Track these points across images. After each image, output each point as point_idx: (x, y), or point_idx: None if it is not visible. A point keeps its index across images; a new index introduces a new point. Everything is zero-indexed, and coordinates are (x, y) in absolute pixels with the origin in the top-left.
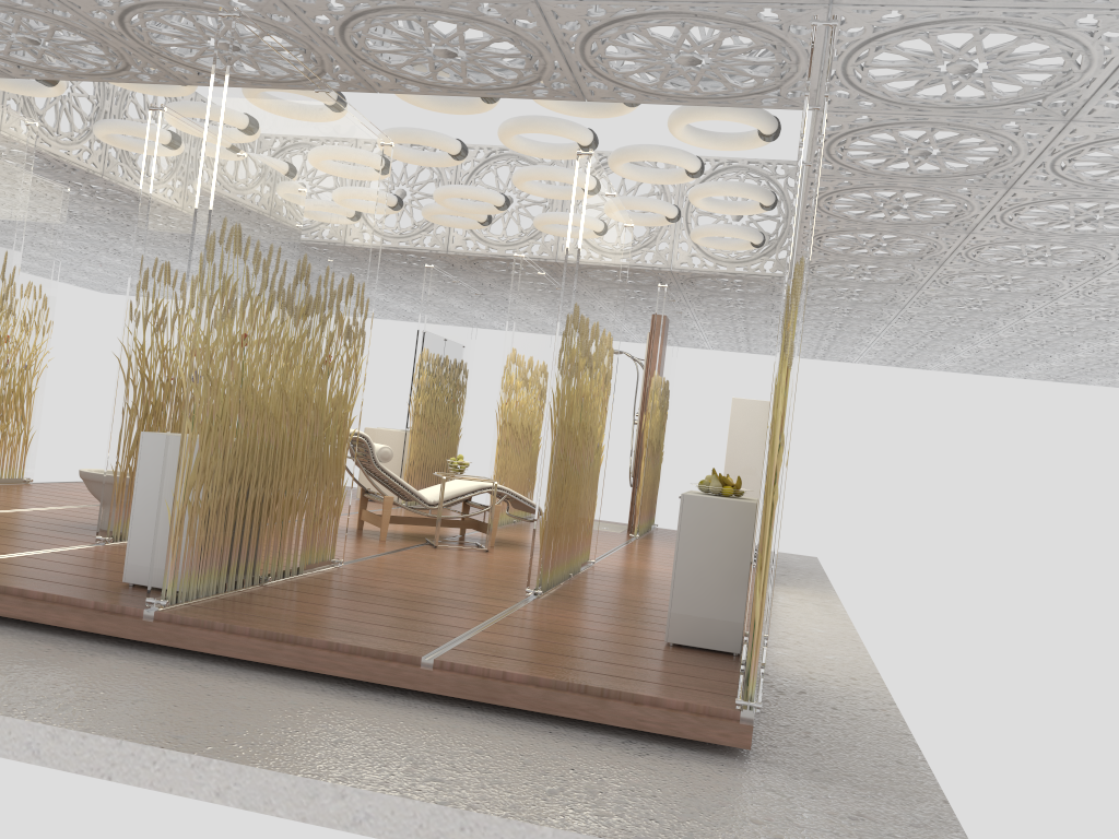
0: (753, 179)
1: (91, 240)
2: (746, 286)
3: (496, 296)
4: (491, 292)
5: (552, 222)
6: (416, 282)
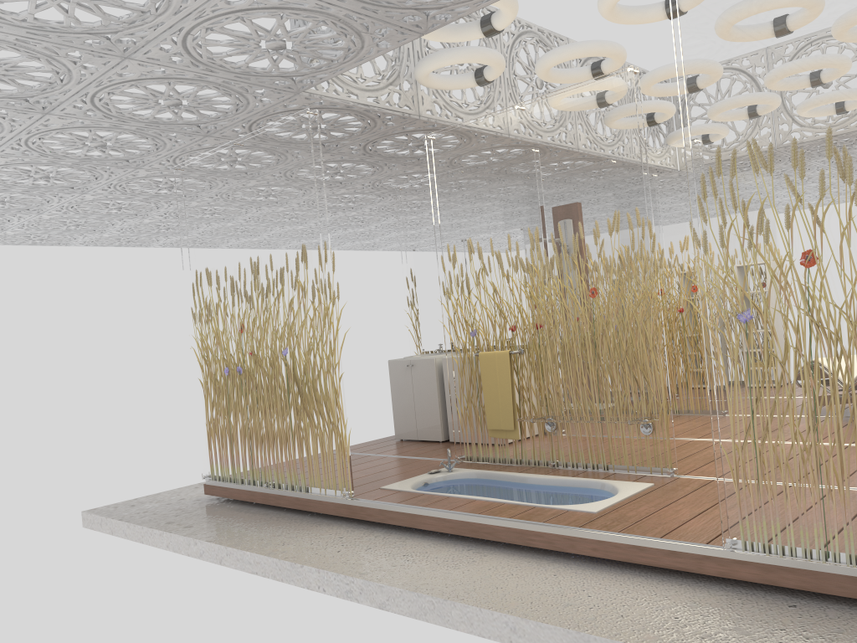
0: None
1: None
2: None
3: None
4: None
5: (664, 110)
6: None
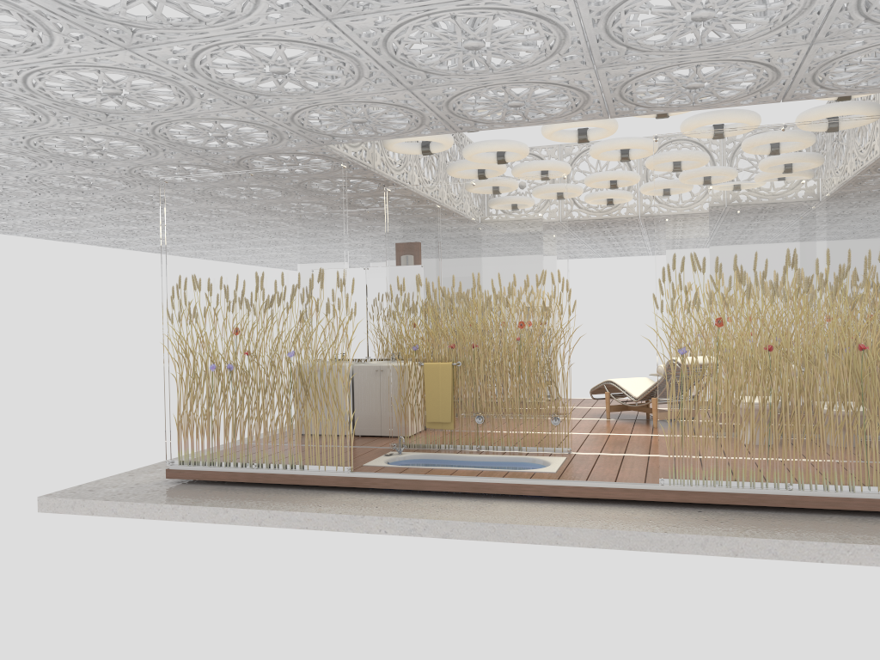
0: None
1: None
2: None
3: None
4: None
5: None
6: None
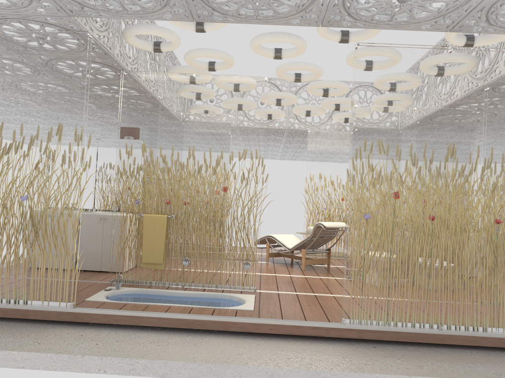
0: None
1: None
2: None
3: None
4: None
5: None
6: None
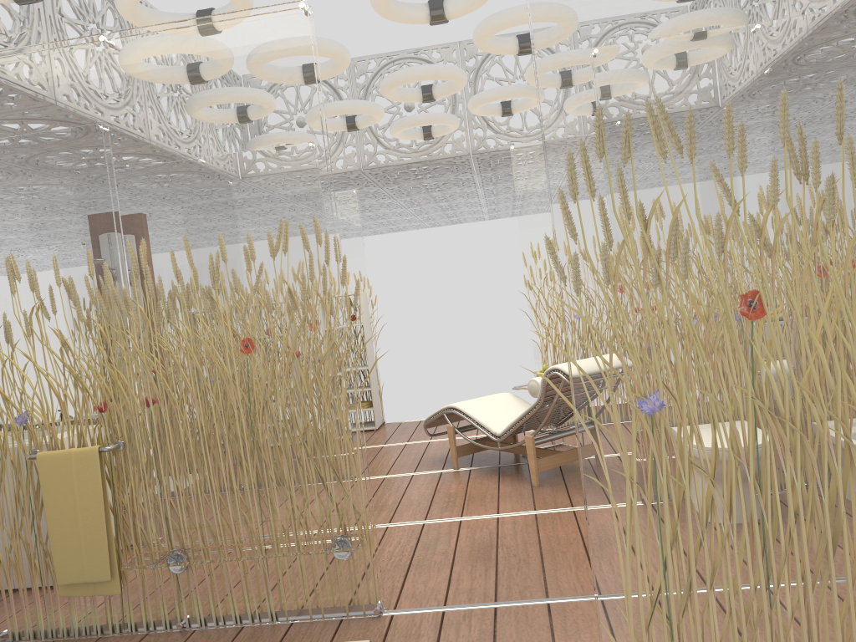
0: None
1: None
2: None
3: None
4: None
5: None
6: None
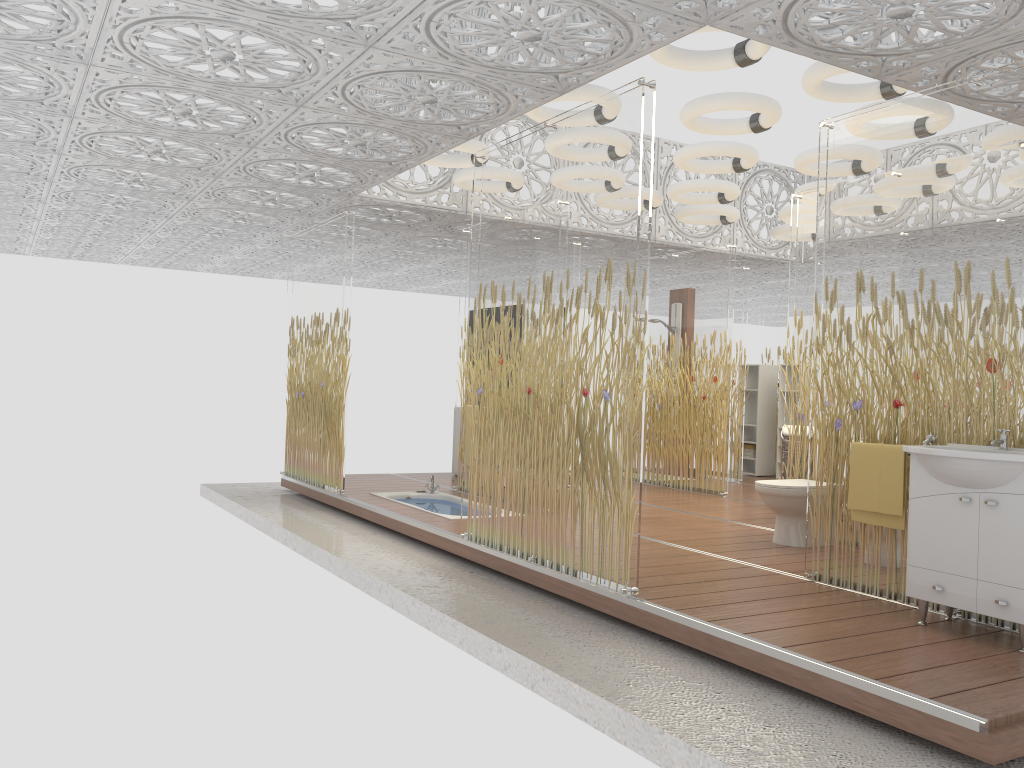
0: (778, 182)
1: (9, 172)
2: (743, 265)
3: (426, 256)
4: (442, 254)
5: (720, 213)
6: (385, 242)
